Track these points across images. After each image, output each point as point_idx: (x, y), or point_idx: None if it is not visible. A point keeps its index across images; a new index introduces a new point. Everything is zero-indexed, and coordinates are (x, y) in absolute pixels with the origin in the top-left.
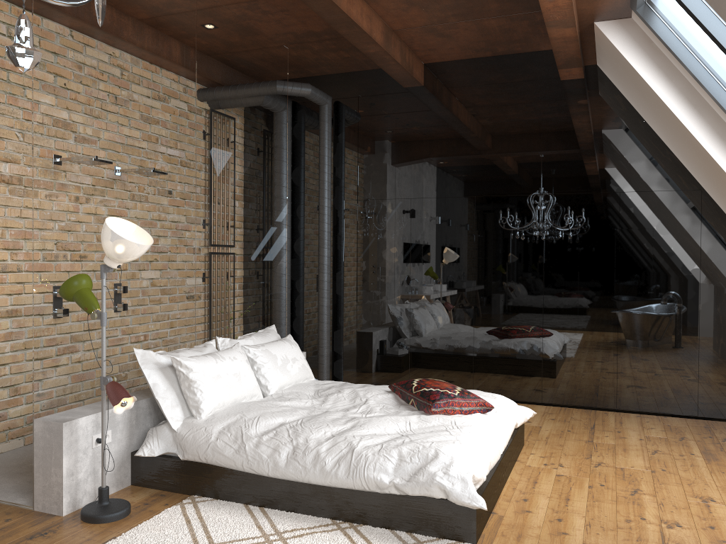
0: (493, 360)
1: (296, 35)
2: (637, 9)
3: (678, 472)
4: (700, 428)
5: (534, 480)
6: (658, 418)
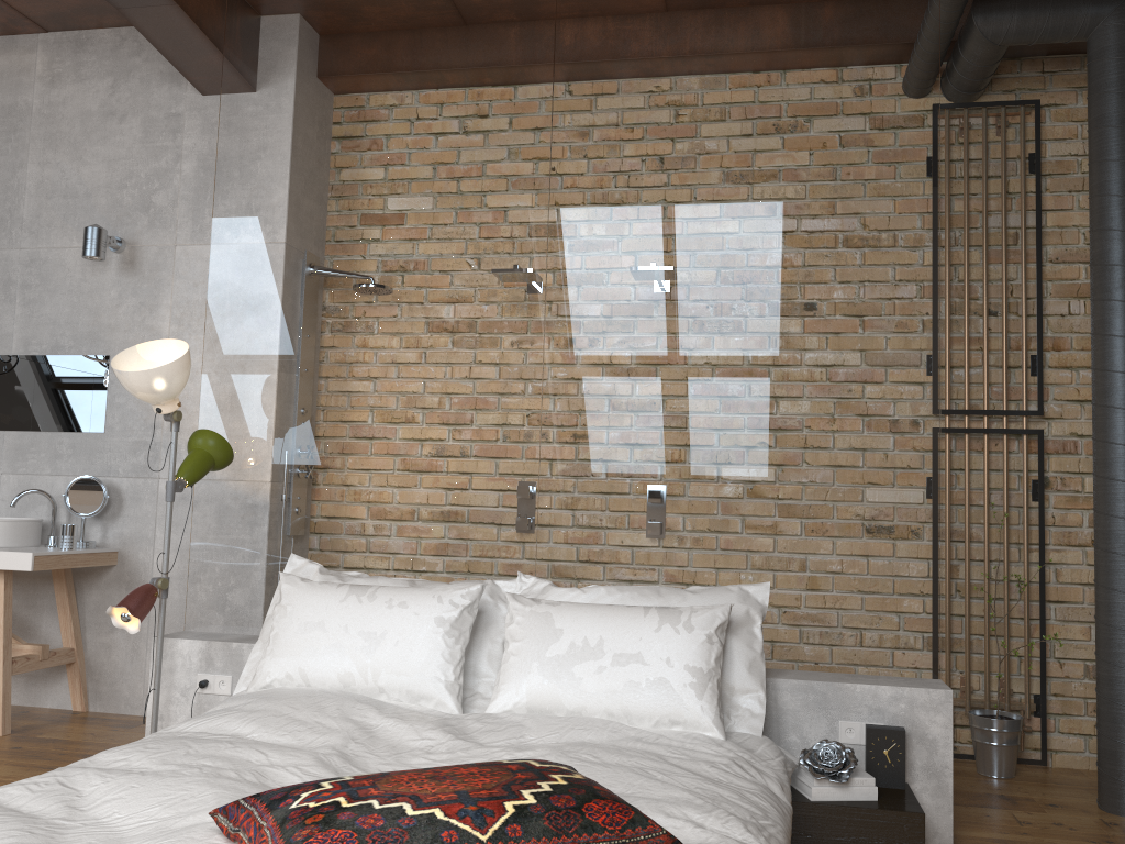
0: None
1: None
2: None
3: None
4: None
5: None
6: None
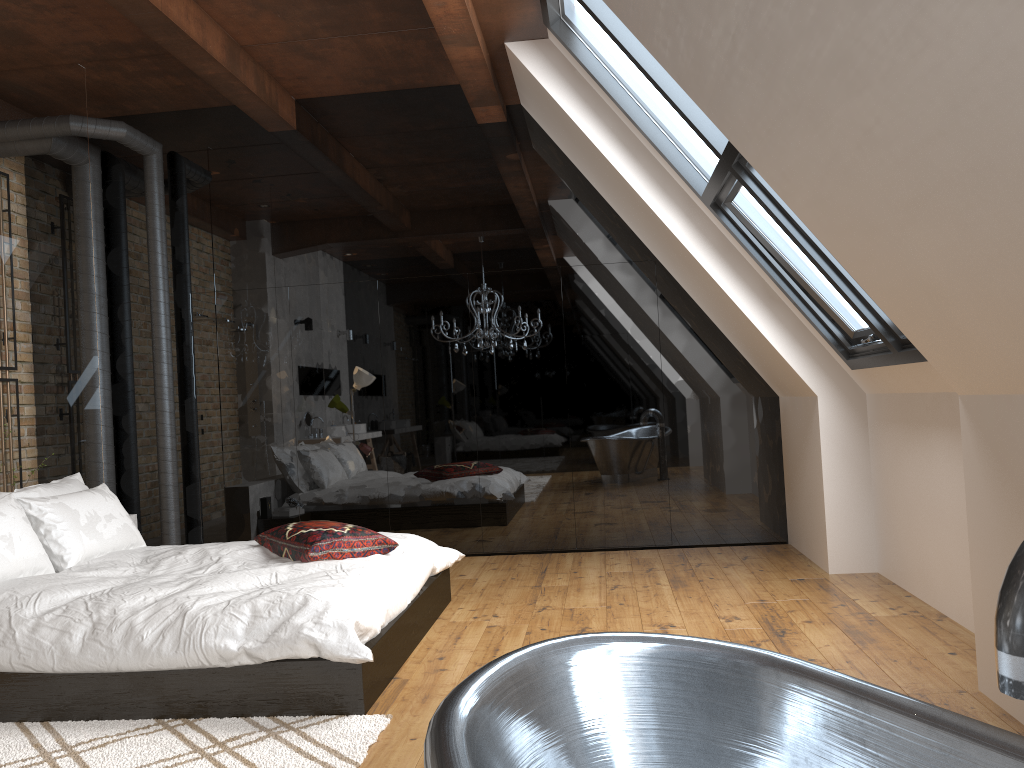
0: (415, 502)
1: (95, 46)
2: (551, 26)
3: (638, 604)
4: (672, 557)
5: (457, 636)
6: (626, 552)
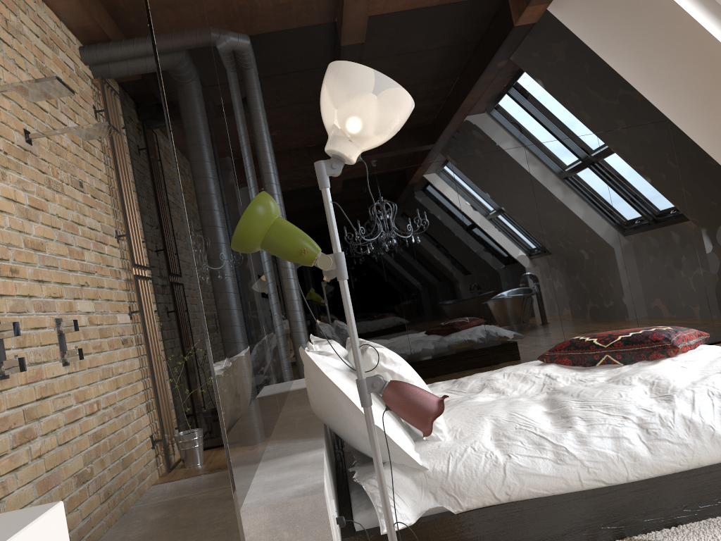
0: (510, 338)
1: None
2: None
3: None
4: None
5: None
6: None
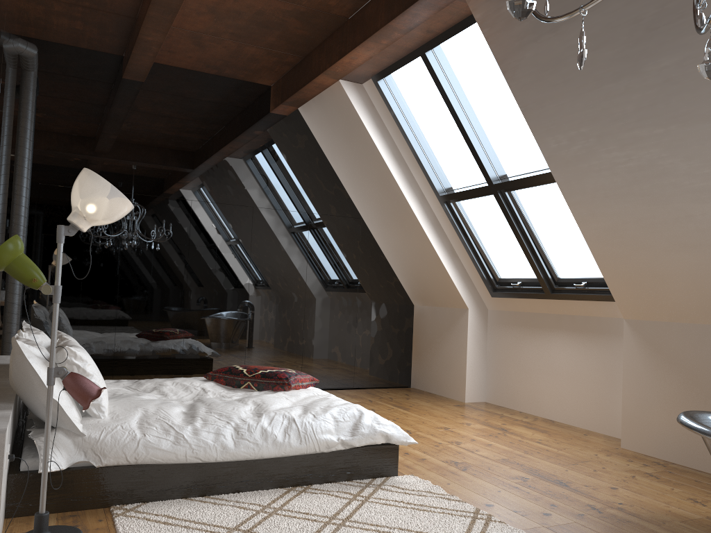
0: (201, 355)
1: None
2: (378, 81)
3: (406, 418)
4: (367, 394)
5: None
6: (333, 391)
